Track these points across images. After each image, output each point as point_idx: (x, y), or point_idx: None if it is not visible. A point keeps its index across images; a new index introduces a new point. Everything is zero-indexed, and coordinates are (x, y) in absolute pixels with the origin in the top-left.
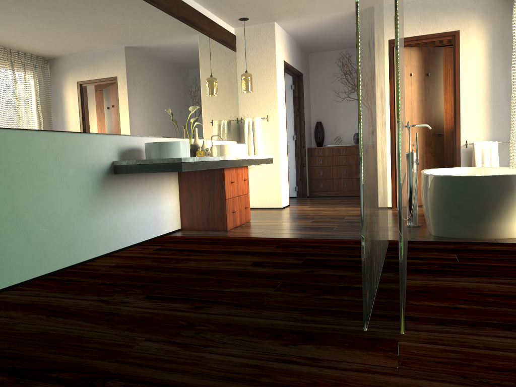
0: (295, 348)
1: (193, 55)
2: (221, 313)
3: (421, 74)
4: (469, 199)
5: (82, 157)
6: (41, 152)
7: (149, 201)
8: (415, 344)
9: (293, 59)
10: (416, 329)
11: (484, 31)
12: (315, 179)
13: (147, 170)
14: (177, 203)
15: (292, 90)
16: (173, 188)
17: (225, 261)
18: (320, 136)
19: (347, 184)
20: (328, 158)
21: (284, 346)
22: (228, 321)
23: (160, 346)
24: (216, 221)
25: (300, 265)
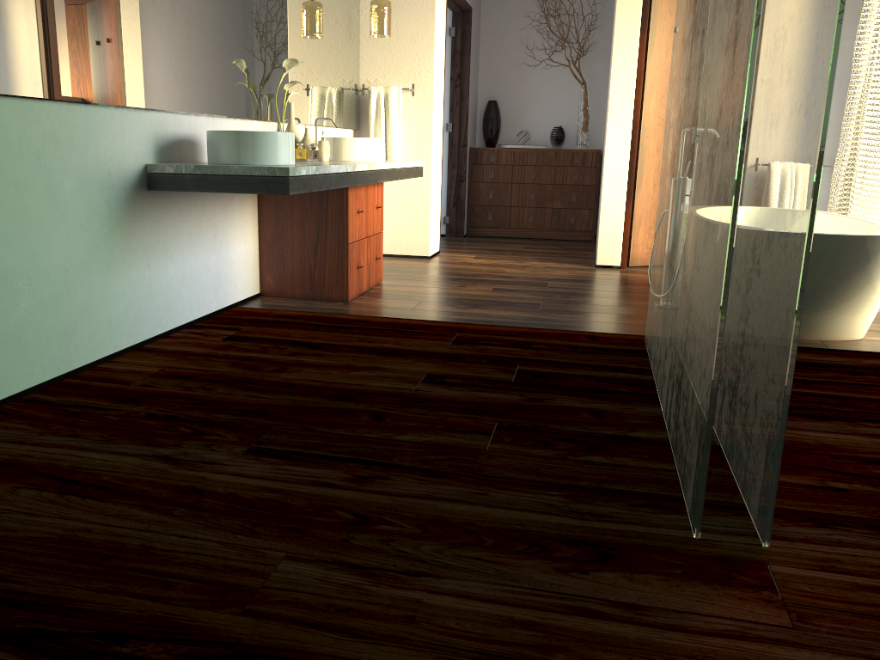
0: (588, 580)
1: None
2: (413, 492)
3: None
4: None
5: (89, 155)
6: (10, 144)
7: (209, 242)
8: (800, 571)
9: None
10: (786, 536)
11: None
12: (480, 205)
13: (217, 186)
14: (254, 247)
15: (450, 39)
16: (248, 217)
17: (372, 371)
18: (493, 128)
19: (535, 217)
20: (505, 169)
21: (566, 576)
22: (433, 512)
23: (324, 575)
24: (328, 283)
25: (513, 384)
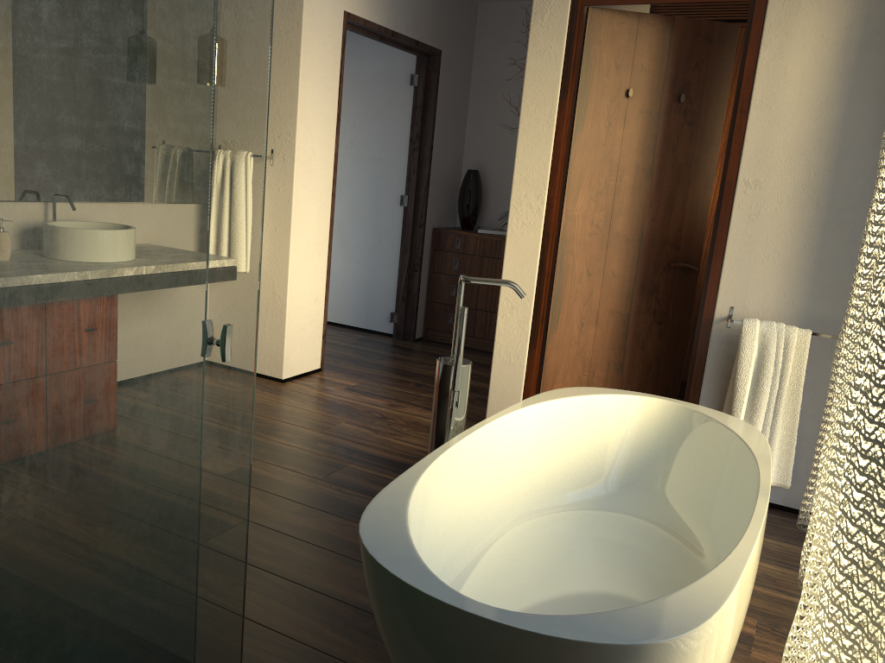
0: None
1: None
2: None
3: (660, 95)
4: (439, 660)
5: None
6: None
7: None
8: None
9: (395, 11)
10: None
11: None
12: (440, 302)
13: None
14: None
15: (414, 88)
16: None
17: None
18: (468, 205)
19: None
20: (472, 260)
21: None
22: None
23: None
24: None
25: None
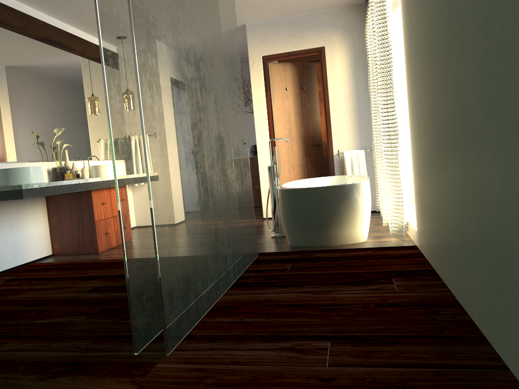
0: (50, 382)
1: (61, 76)
2: (11, 348)
3: (296, 88)
4: (310, 210)
5: None
6: None
7: (7, 229)
8: (170, 365)
9: None
10: (185, 348)
11: (345, 47)
12: None
13: None
14: (45, 229)
15: None
16: (39, 213)
17: (66, 289)
18: None
19: None
20: None
21: (41, 381)
22: (9, 357)
23: None
24: (87, 244)
25: None
